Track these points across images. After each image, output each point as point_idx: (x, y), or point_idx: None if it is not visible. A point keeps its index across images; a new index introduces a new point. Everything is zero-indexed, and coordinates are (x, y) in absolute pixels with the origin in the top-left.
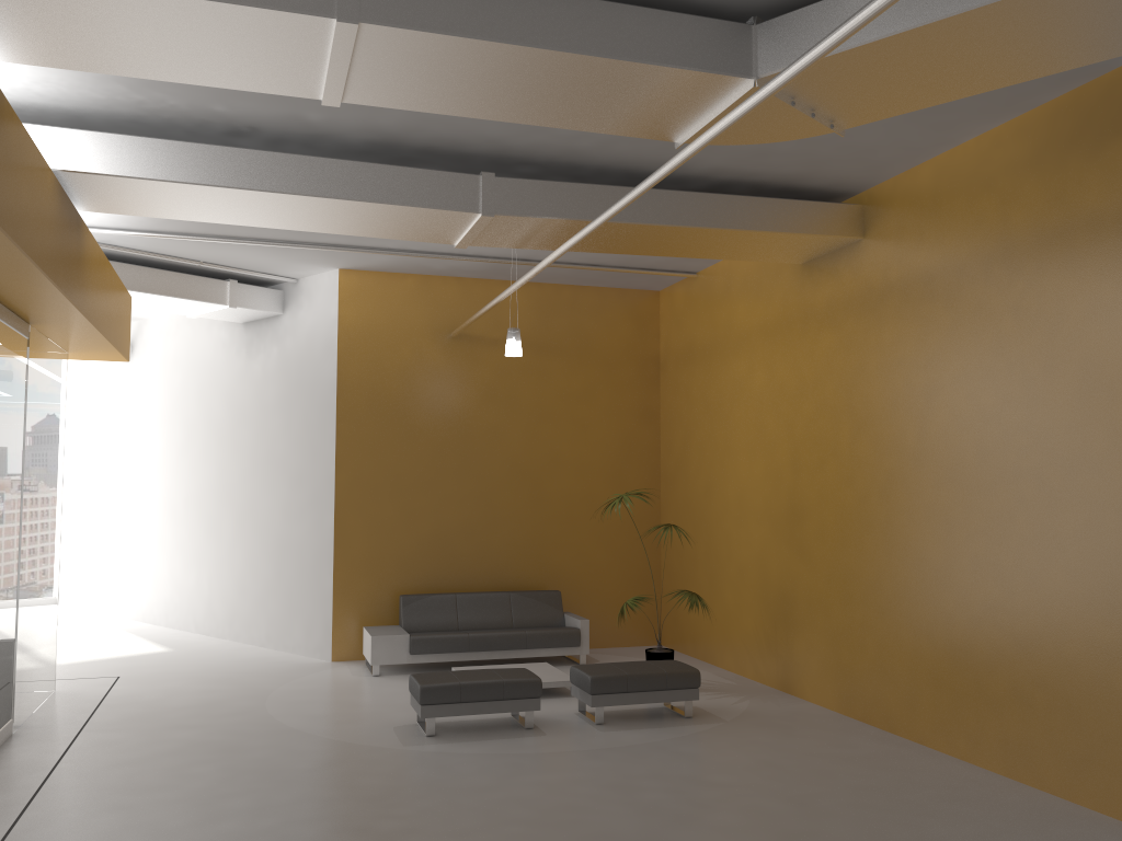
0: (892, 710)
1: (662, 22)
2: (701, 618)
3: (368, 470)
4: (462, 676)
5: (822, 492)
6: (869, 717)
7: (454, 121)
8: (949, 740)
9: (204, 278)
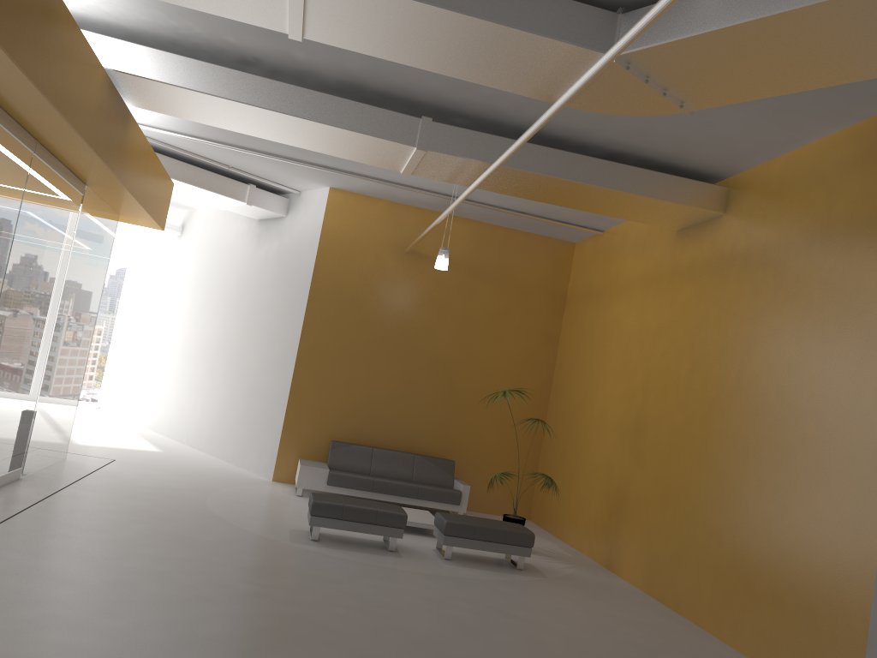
0: (681, 594)
1: (544, 2)
2: (560, 502)
3: (325, 342)
4: (348, 500)
5: (661, 413)
6: (663, 598)
7: (402, 71)
8: (718, 625)
9: (231, 180)
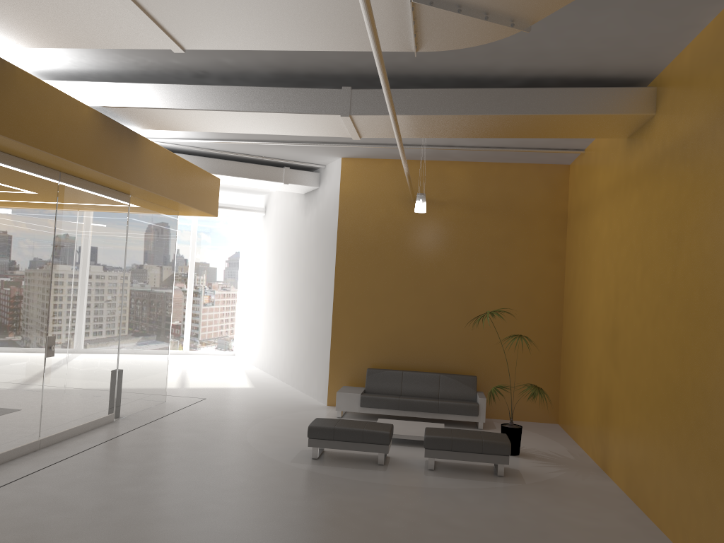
0: (648, 497)
1: None
2: (573, 407)
3: (354, 286)
4: (342, 423)
5: (626, 318)
6: (638, 500)
7: (306, 54)
8: (673, 530)
9: (268, 167)
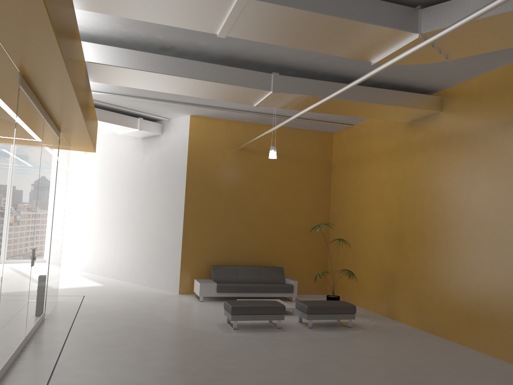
0: (446, 328)
1: (380, 5)
2: (348, 283)
3: (199, 207)
4: (249, 302)
5: (414, 227)
6: (433, 331)
7: (265, 48)
8: (475, 343)
9: (128, 116)
